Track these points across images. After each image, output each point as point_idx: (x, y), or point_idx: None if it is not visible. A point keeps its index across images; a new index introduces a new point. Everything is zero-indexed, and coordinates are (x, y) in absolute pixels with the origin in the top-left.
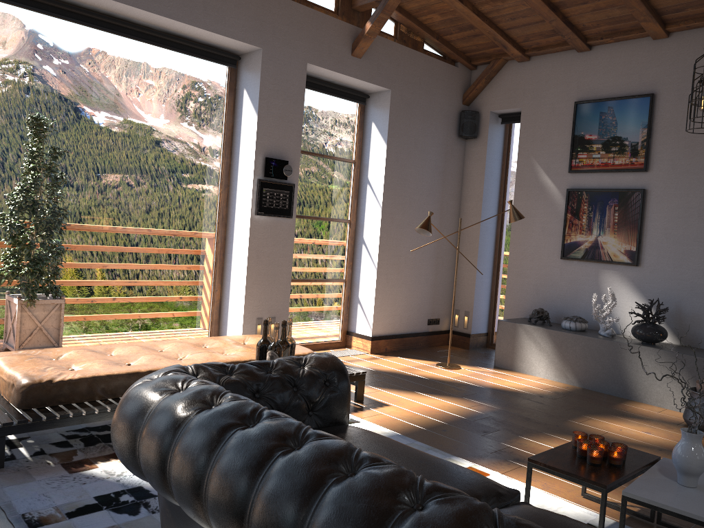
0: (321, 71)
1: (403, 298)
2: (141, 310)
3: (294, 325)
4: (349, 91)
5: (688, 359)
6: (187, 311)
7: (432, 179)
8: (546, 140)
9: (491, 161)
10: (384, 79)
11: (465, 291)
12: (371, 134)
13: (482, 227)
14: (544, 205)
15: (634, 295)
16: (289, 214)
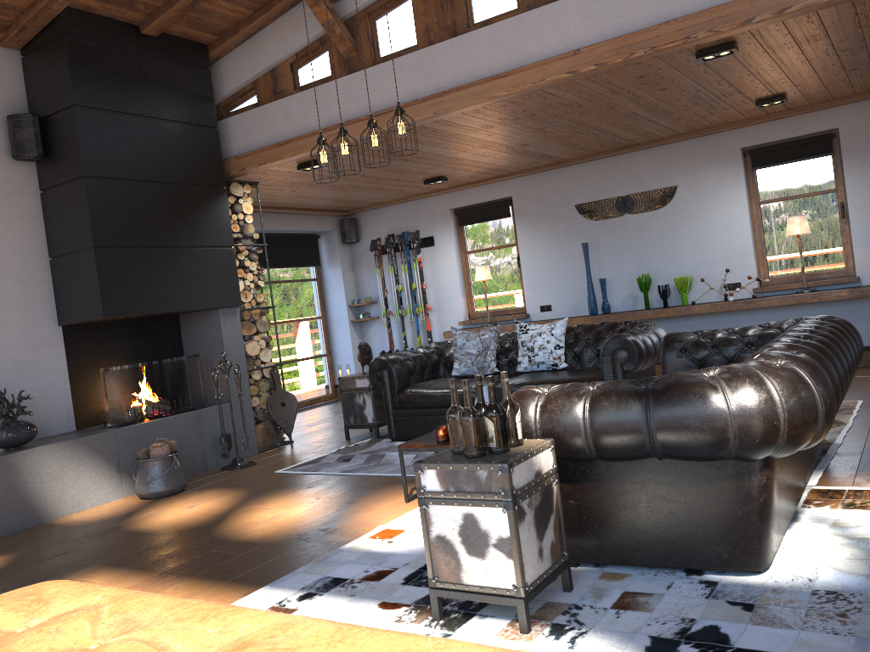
0: None
1: None
2: None
3: None
4: None
5: (96, 440)
6: None
7: None
8: None
9: None
10: None
11: None
12: None
13: None
14: None
15: None
16: None
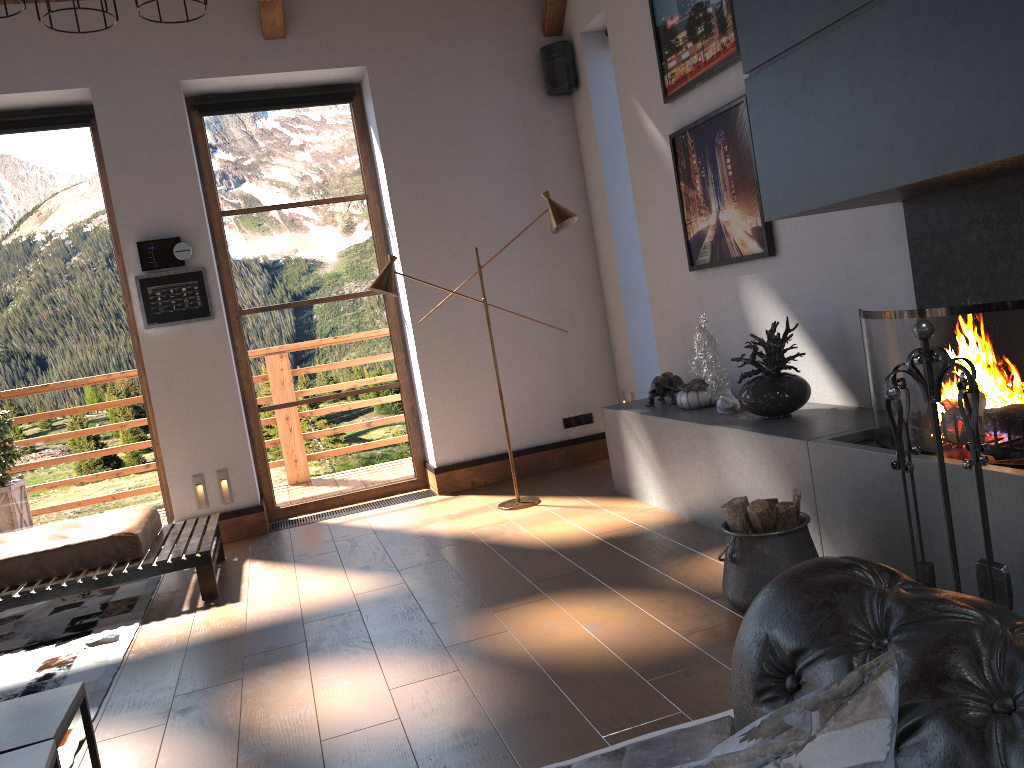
0: (224, 82)
1: (491, 394)
2: (47, 490)
3: (318, 469)
4: (310, 92)
5: (784, 448)
6: (120, 479)
7: (506, 183)
8: (637, 54)
9: (611, 118)
10: (347, 53)
11: (623, 358)
12: (374, 145)
13: (618, 241)
14: (658, 176)
15: (783, 318)
16: (207, 313)
